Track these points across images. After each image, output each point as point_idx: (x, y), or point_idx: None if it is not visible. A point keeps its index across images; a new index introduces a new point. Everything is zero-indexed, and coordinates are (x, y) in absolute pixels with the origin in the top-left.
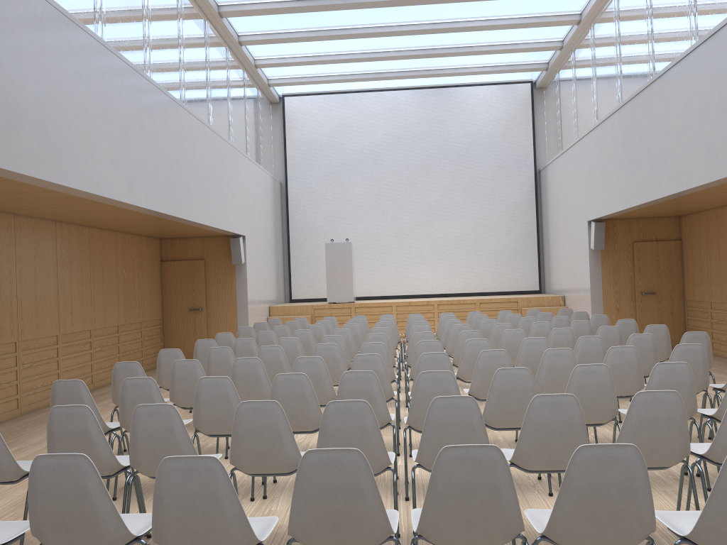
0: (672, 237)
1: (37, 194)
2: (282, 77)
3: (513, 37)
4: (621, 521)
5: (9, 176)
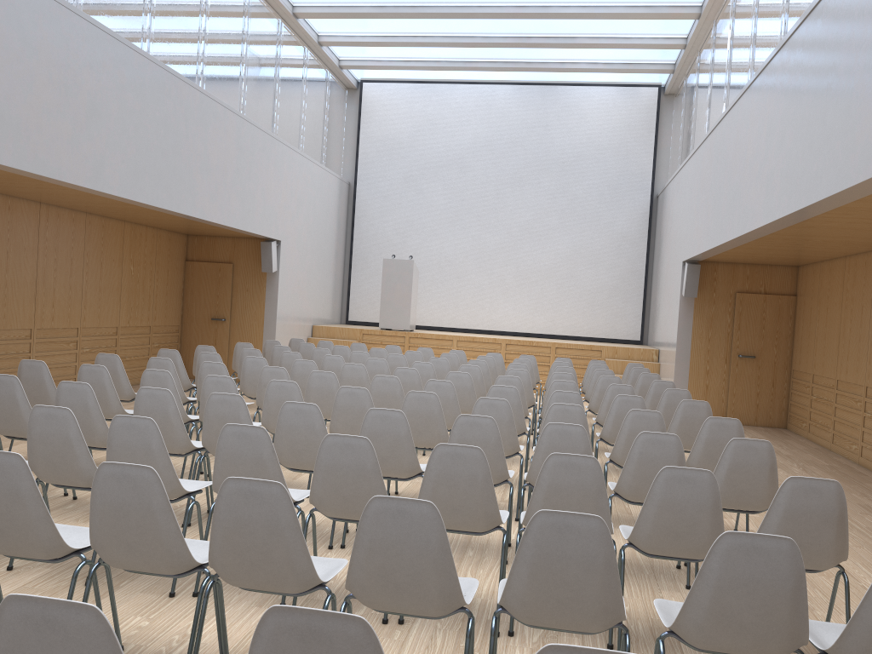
0: (786, 291)
1: None
2: (356, 59)
3: (624, 29)
4: (271, 562)
5: None
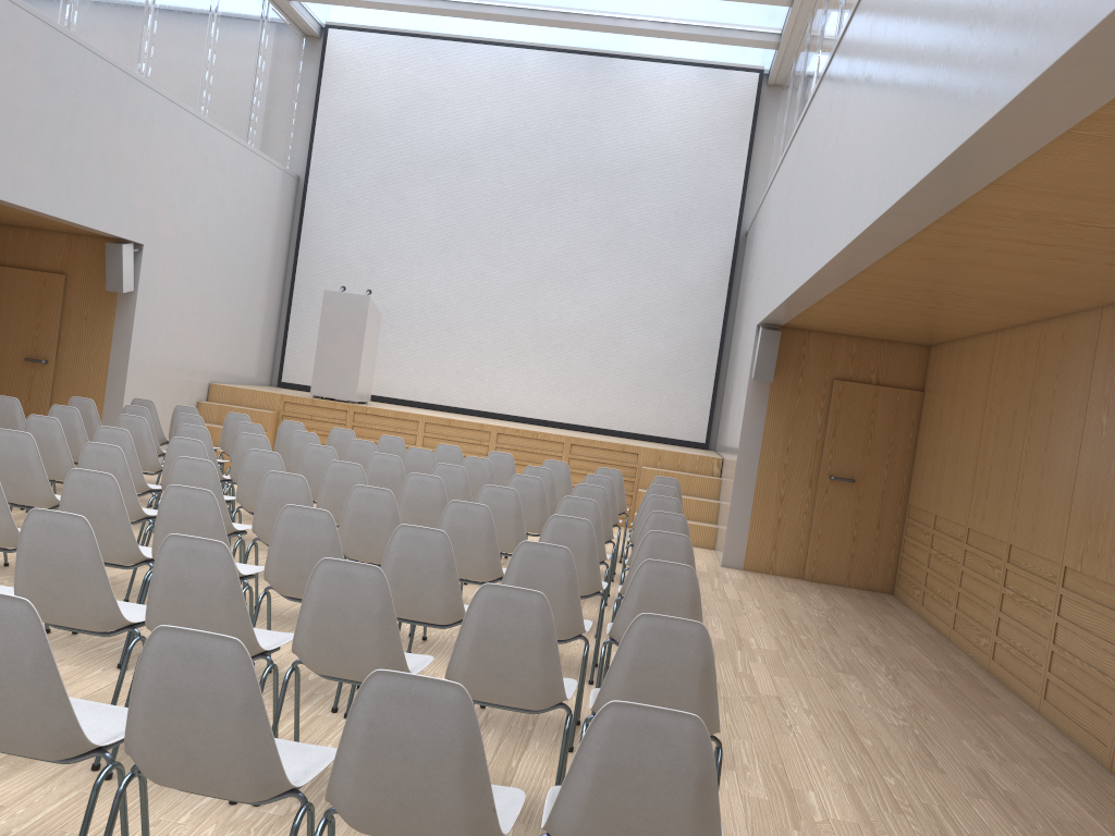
0: (909, 383)
1: None
2: None
3: None
4: None
5: None
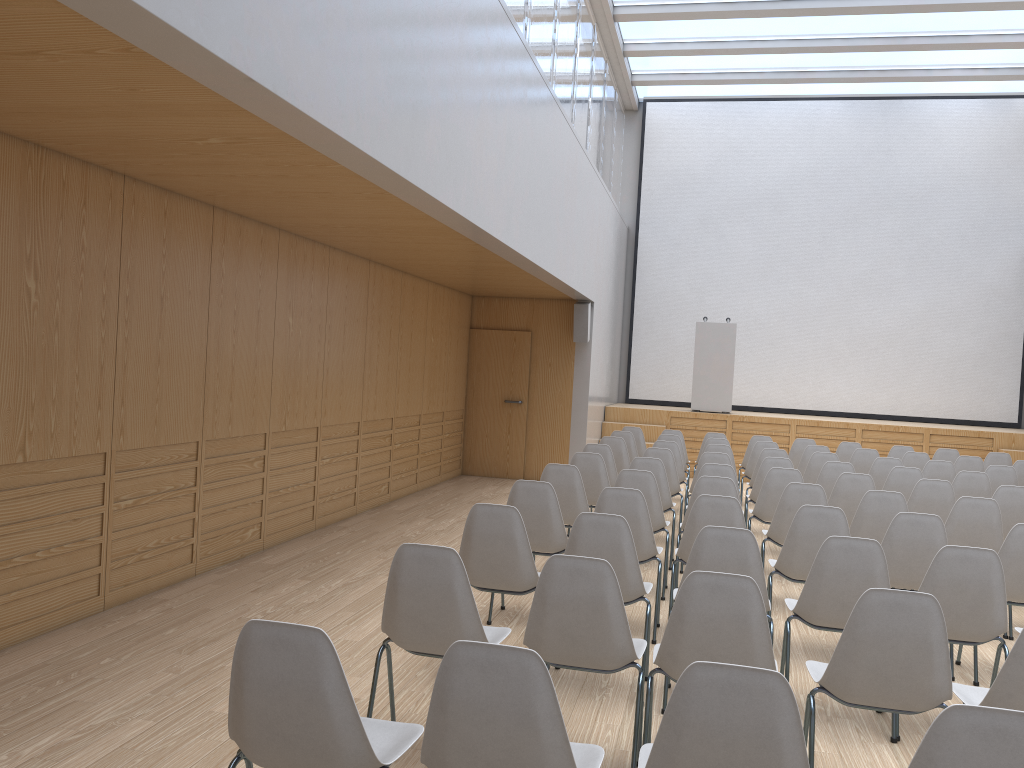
0: None
1: (396, 221)
2: (654, 72)
3: None
4: None
5: (400, 192)
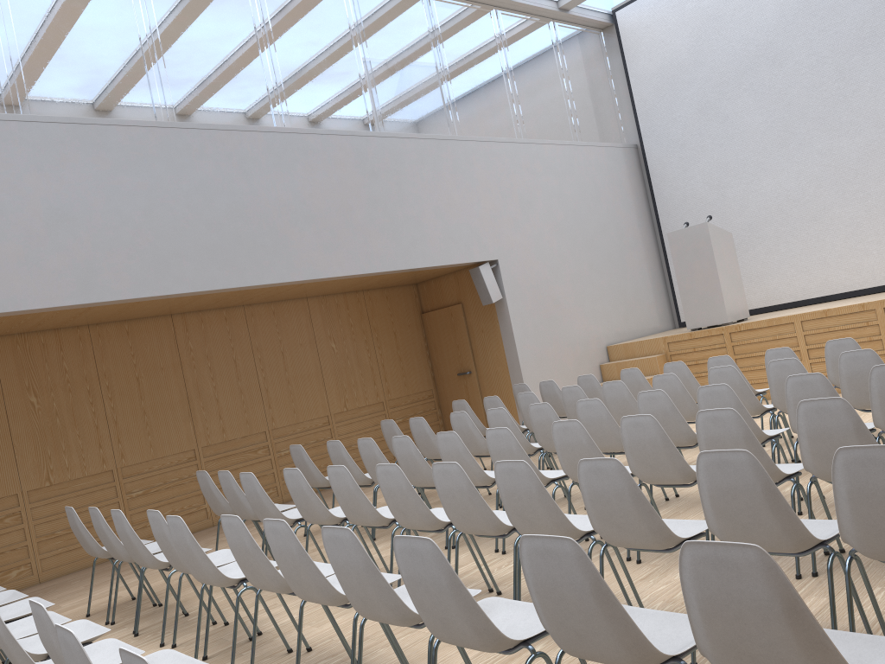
0: None
1: None
2: None
3: None
4: None
5: None
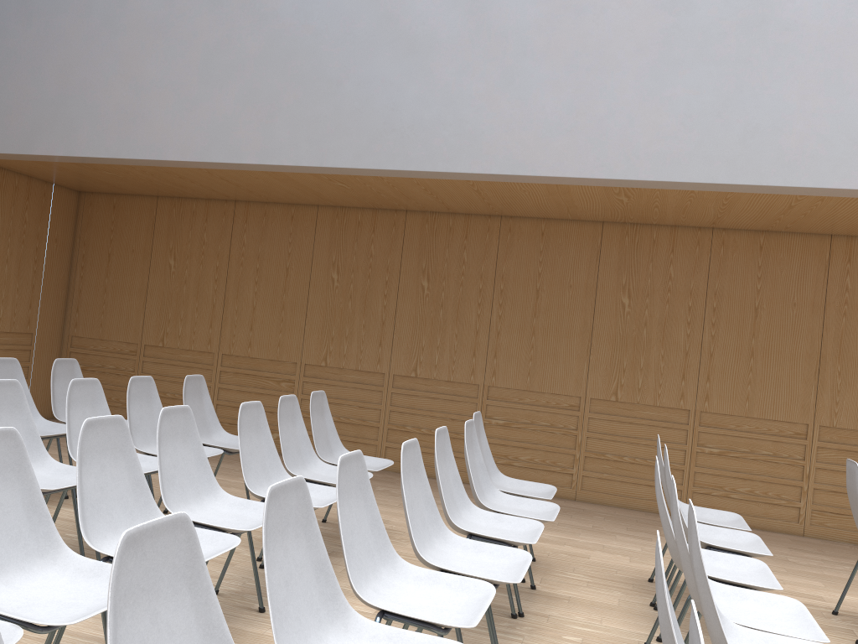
0: None
1: None
2: None
3: None
4: None
5: (782, 191)
